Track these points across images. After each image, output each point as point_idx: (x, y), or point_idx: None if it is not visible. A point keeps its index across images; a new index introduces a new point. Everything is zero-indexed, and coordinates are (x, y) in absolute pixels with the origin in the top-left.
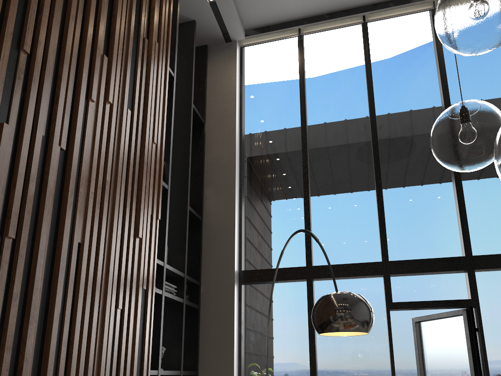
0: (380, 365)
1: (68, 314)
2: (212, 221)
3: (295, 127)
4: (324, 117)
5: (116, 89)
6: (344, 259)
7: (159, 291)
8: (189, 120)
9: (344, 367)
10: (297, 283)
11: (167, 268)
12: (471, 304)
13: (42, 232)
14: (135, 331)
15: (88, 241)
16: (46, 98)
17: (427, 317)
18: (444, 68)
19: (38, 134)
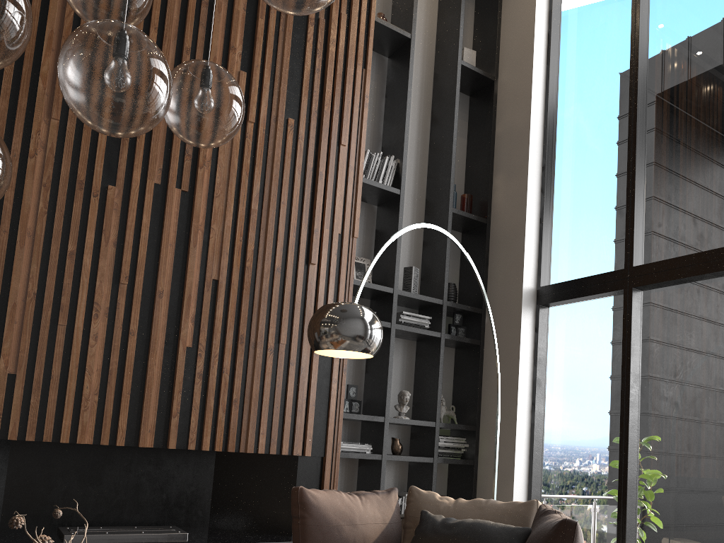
0: None
1: (202, 348)
2: (500, 222)
3: (628, 34)
4: None
5: (264, 103)
6: (692, 248)
7: (384, 324)
8: (454, 87)
9: (678, 429)
10: (617, 298)
11: (401, 295)
12: None
13: (159, 274)
14: (311, 368)
15: (225, 277)
16: (156, 148)
17: None
18: None
19: (148, 185)
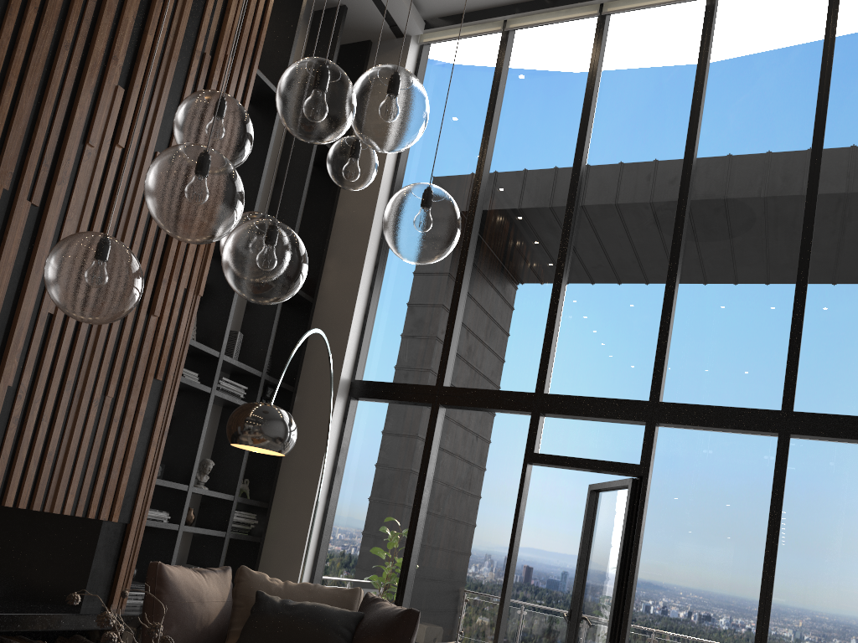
0: (501, 537)
1: (23, 389)
2: (326, 306)
3: (471, 177)
4: (513, 165)
5: (137, 129)
6: (491, 383)
7: (205, 388)
8: (308, 158)
9: (456, 532)
10: (423, 408)
11: (225, 361)
12: (637, 472)
13: None
14: (134, 427)
15: (63, 313)
16: (12, 148)
17: (600, 485)
18: (700, 101)
19: None
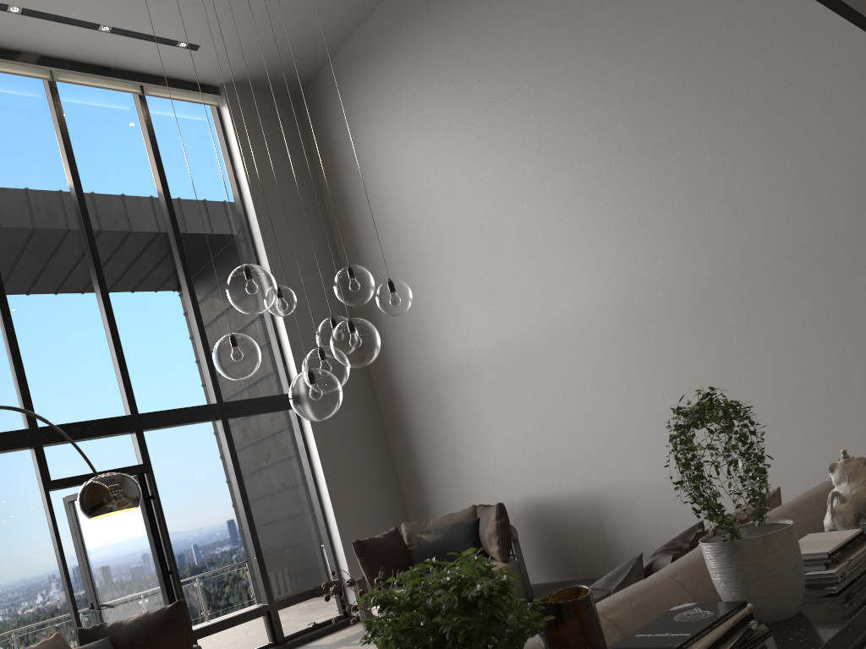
0: (44, 563)
1: None
2: None
3: None
4: None
5: None
6: None
7: None
8: None
9: None
10: None
11: None
12: (144, 470)
13: None
14: None
15: None
16: None
17: None
18: (77, 171)
19: None
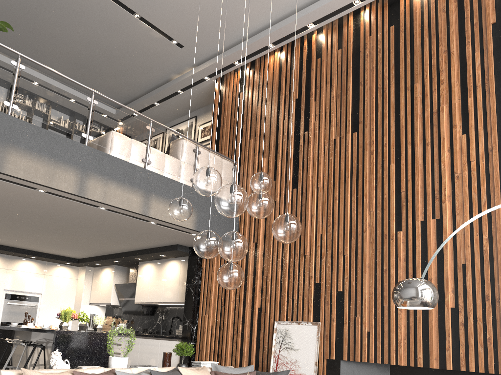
0: None
1: (461, 307)
2: None
3: None
4: None
5: (480, 144)
6: None
7: None
8: None
9: None
10: None
11: None
12: None
13: (428, 269)
14: None
15: (469, 260)
16: (418, 203)
17: None
18: None
19: (416, 224)
